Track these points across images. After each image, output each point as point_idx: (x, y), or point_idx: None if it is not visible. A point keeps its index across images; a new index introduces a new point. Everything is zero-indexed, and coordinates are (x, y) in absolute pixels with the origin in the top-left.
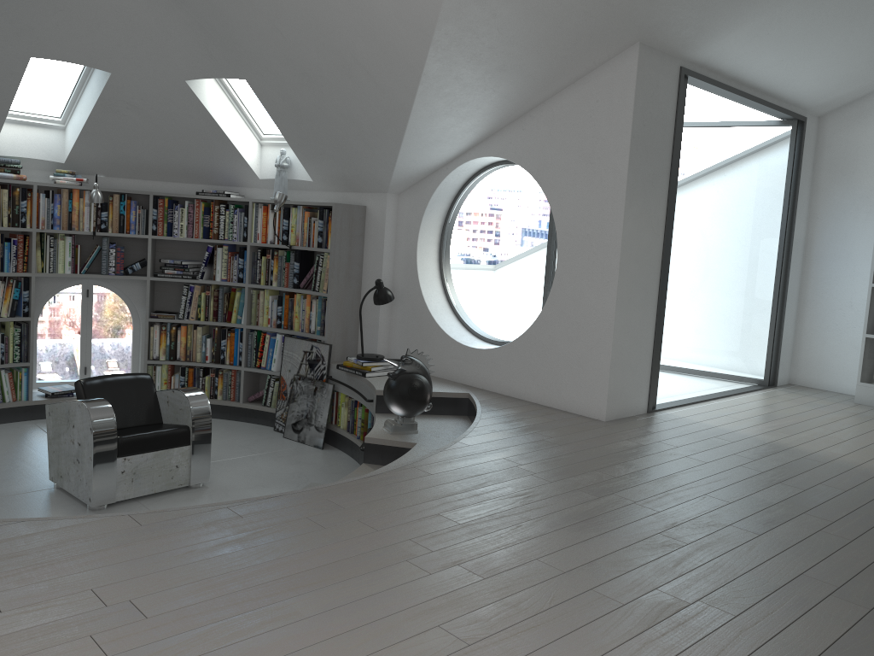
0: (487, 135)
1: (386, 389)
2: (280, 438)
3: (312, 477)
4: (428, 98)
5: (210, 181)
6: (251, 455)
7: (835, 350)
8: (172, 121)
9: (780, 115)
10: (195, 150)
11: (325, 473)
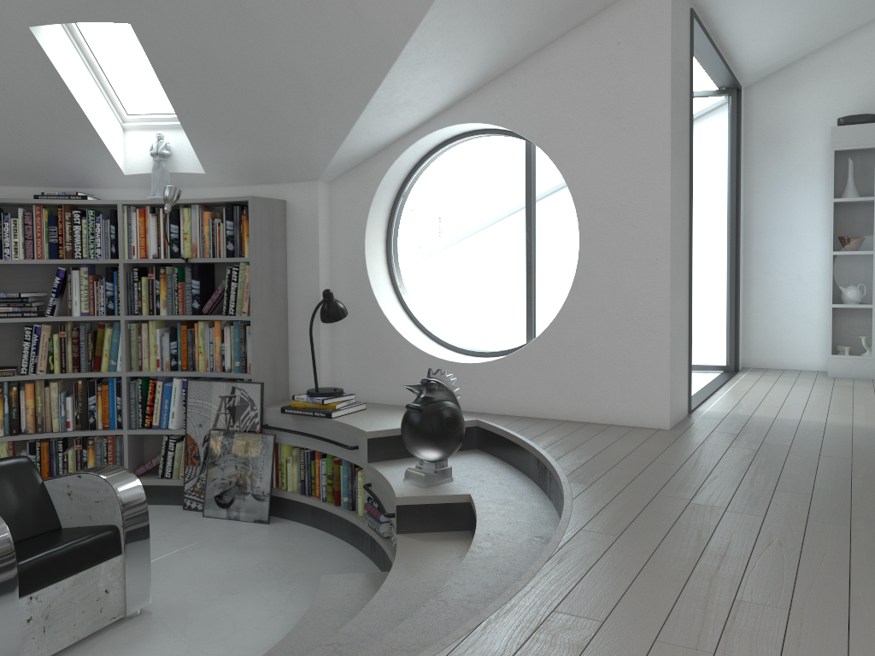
0: (462, 96)
1: (409, 426)
2: (200, 519)
3: (287, 565)
4: (428, 34)
5: (49, 181)
6: (178, 550)
7: (787, 326)
8: (1, 92)
9: (726, 82)
10: (32, 136)
11: (300, 556)
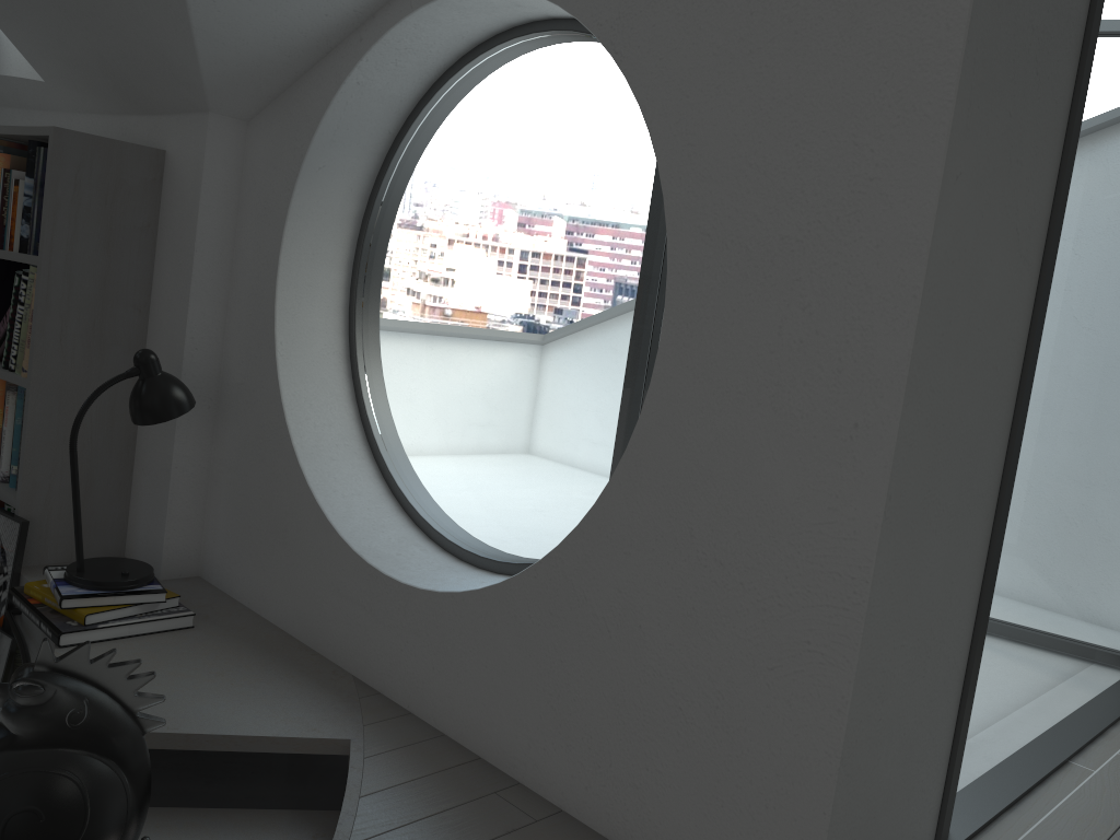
0: None
1: None
2: None
3: None
4: None
5: None
6: None
7: None
8: None
9: None
10: None
11: None
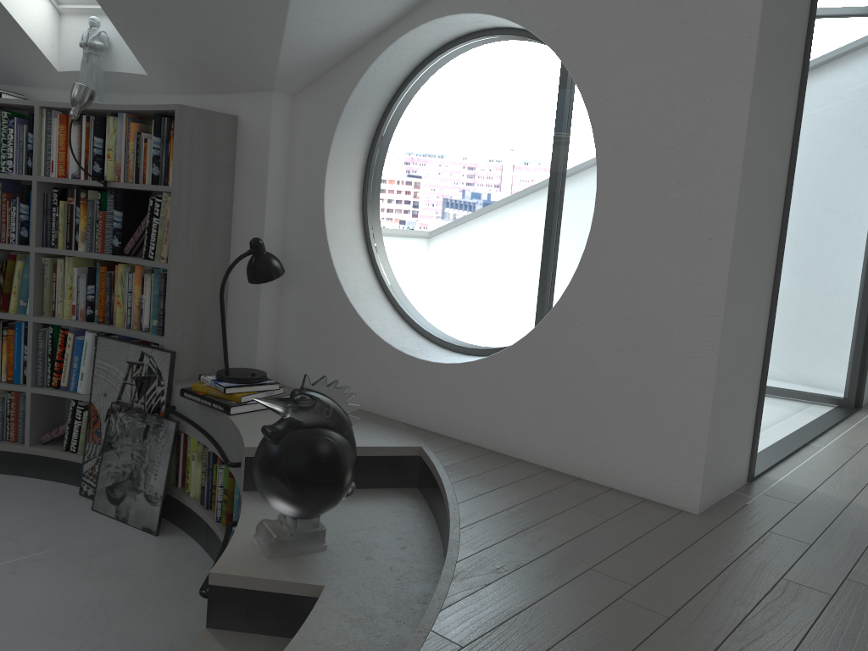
0: None
1: (258, 461)
2: (85, 513)
3: (121, 614)
4: None
5: None
6: (14, 561)
7: None
8: None
9: None
10: None
11: (149, 601)
